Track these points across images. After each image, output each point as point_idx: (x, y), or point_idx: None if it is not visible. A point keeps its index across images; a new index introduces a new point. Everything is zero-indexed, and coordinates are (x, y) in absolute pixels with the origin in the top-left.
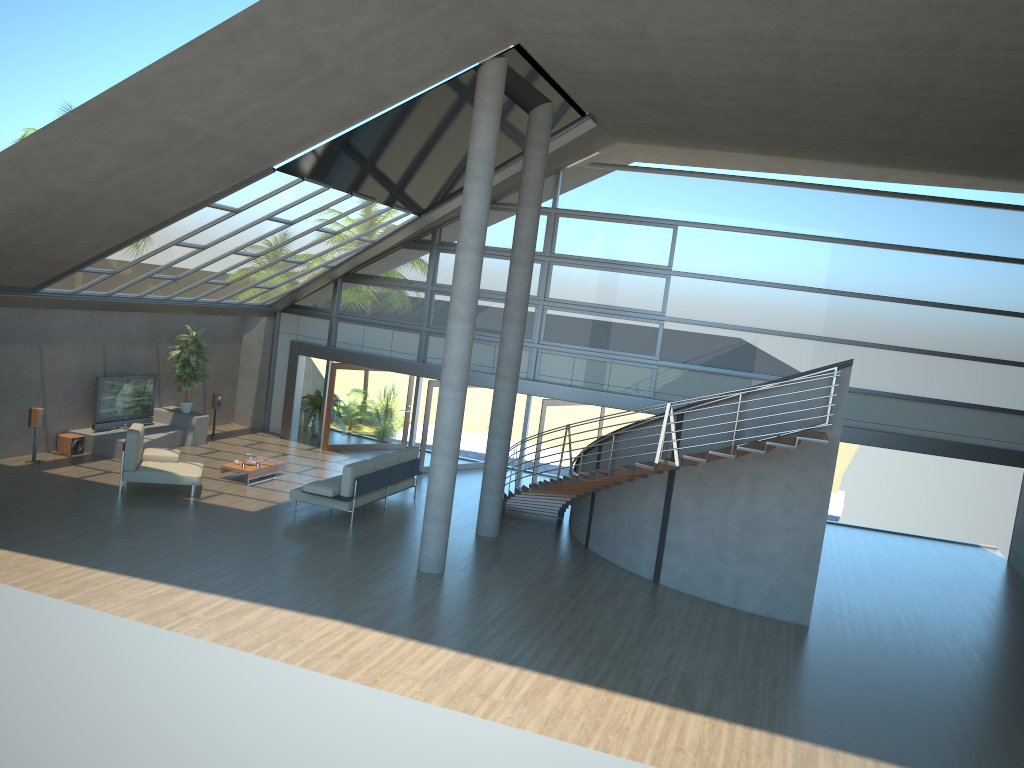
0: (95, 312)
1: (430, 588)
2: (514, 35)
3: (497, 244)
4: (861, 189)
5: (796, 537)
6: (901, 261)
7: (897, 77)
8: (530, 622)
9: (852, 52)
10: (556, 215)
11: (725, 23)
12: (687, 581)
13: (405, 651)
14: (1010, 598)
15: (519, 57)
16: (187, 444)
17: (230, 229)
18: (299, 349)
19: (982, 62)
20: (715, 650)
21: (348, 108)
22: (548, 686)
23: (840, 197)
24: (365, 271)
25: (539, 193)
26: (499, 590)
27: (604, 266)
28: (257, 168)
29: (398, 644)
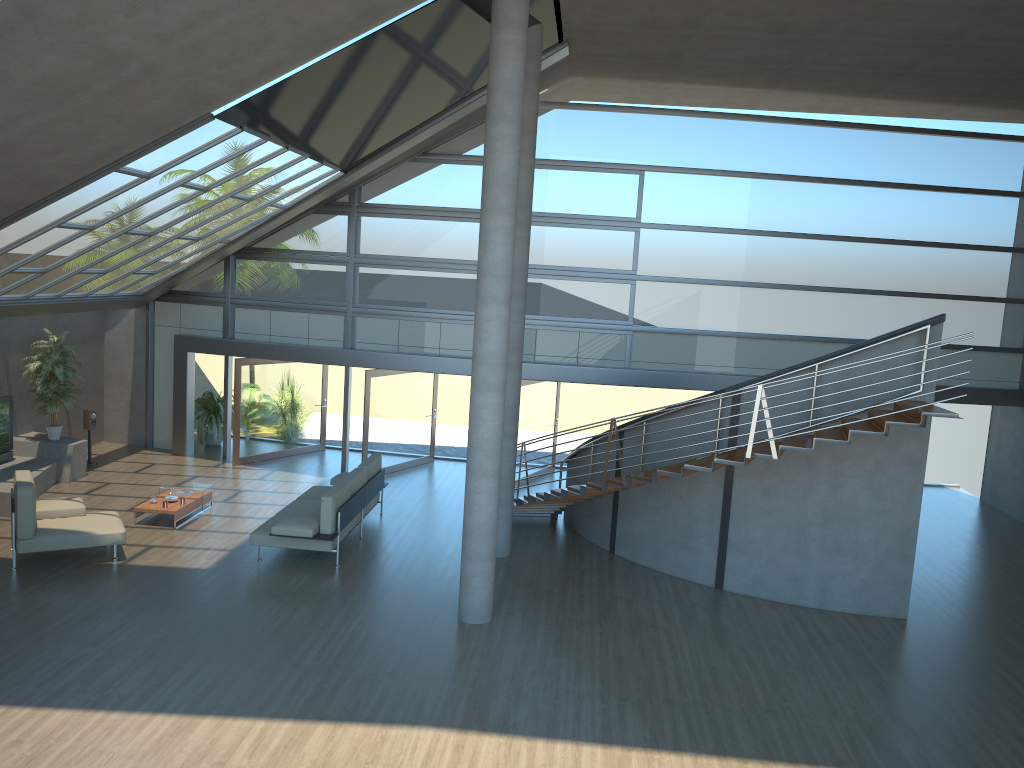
0: None
1: (496, 648)
2: None
3: (433, 203)
4: (836, 122)
5: (888, 521)
6: (879, 199)
7: None
8: (643, 677)
9: None
10: None
11: None
12: (760, 584)
13: (542, 760)
14: None
15: None
16: (64, 480)
17: (131, 201)
18: (187, 345)
19: None
20: (856, 674)
21: (330, 27)
22: None
23: (815, 132)
24: (265, 244)
25: (534, 137)
26: (573, 634)
27: (564, 222)
28: (191, 115)
29: (526, 750)
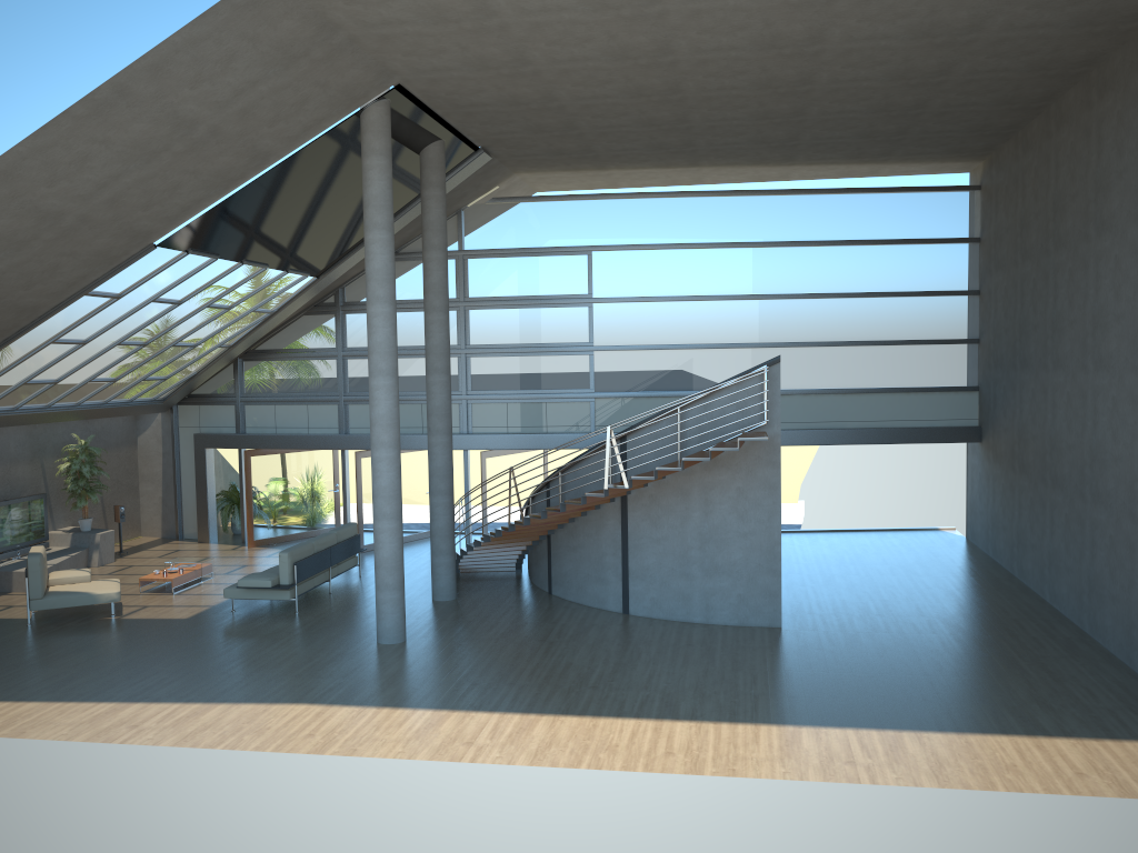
0: None
1: (394, 658)
2: (393, 75)
3: (406, 296)
4: (766, 190)
5: (755, 540)
6: (817, 256)
7: (776, 75)
8: (504, 671)
9: (728, 56)
10: (464, 257)
11: (602, 41)
12: (657, 606)
13: (380, 718)
14: (970, 570)
15: (401, 97)
16: (94, 565)
17: (112, 318)
18: (205, 442)
19: (849, 52)
20: (693, 663)
21: (228, 170)
22: (532, 723)
23: (748, 201)
24: (266, 346)
25: (443, 235)
26: (467, 647)
27: (523, 303)
28: (136, 246)
29: (371, 714)
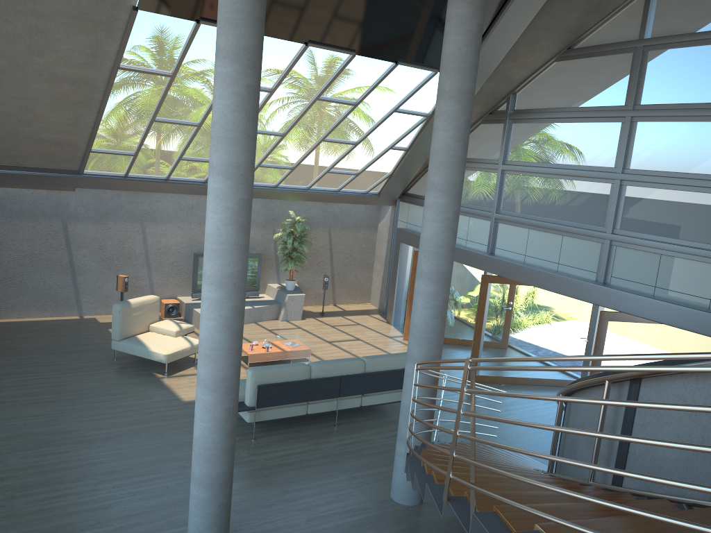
0: (201, 197)
1: None
2: None
3: (570, 103)
4: None
5: None
6: None
7: None
8: None
9: None
10: (645, 49)
11: None
12: None
13: None
14: None
15: None
16: (279, 318)
17: (199, 100)
18: (401, 236)
19: None
20: None
21: None
22: None
23: None
24: None
25: None
26: None
27: None
28: (116, 9)
29: None
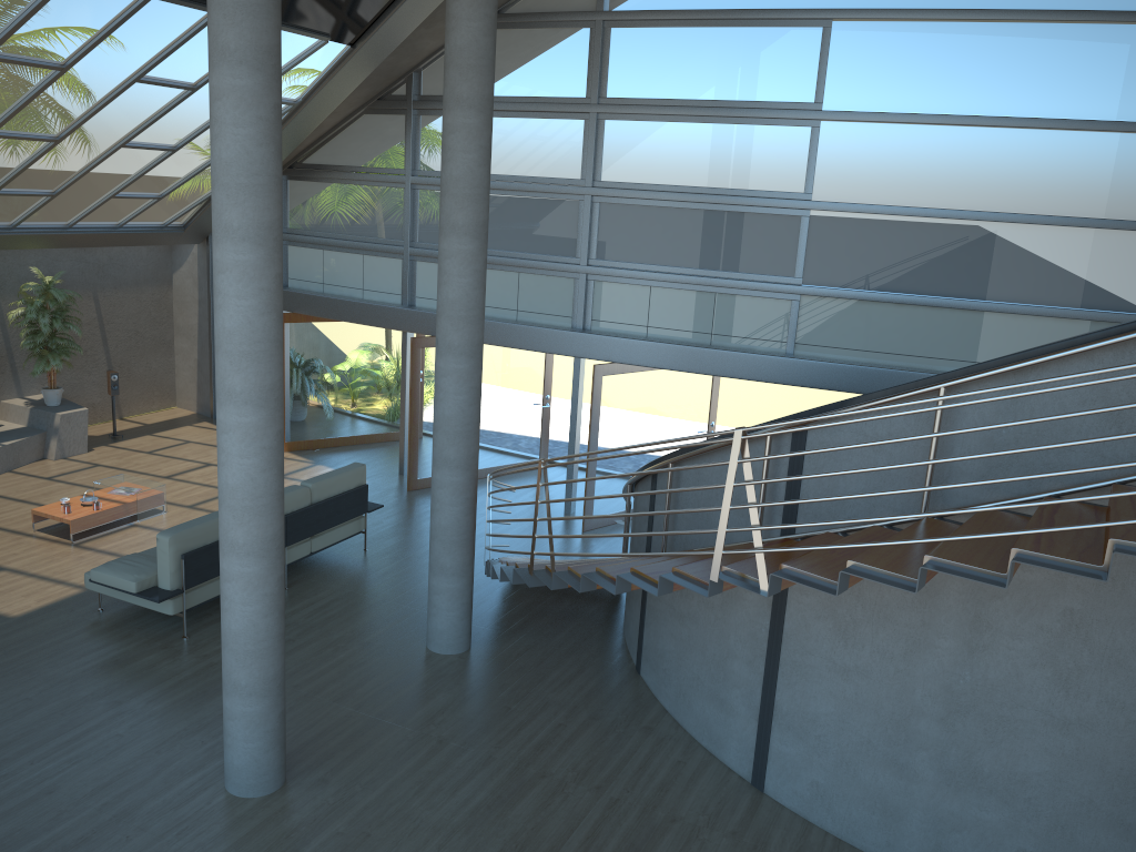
0: None
1: None
2: None
3: (509, 91)
4: None
5: (1090, 745)
6: None
7: None
8: None
9: None
10: (605, 25)
11: None
12: (822, 802)
13: None
14: None
15: None
16: (50, 457)
17: None
18: None
19: None
20: None
21: None
22: None
23: None
24: (316, 159)
25: None
26: None
27: (695, 114)
28: None
29: None
